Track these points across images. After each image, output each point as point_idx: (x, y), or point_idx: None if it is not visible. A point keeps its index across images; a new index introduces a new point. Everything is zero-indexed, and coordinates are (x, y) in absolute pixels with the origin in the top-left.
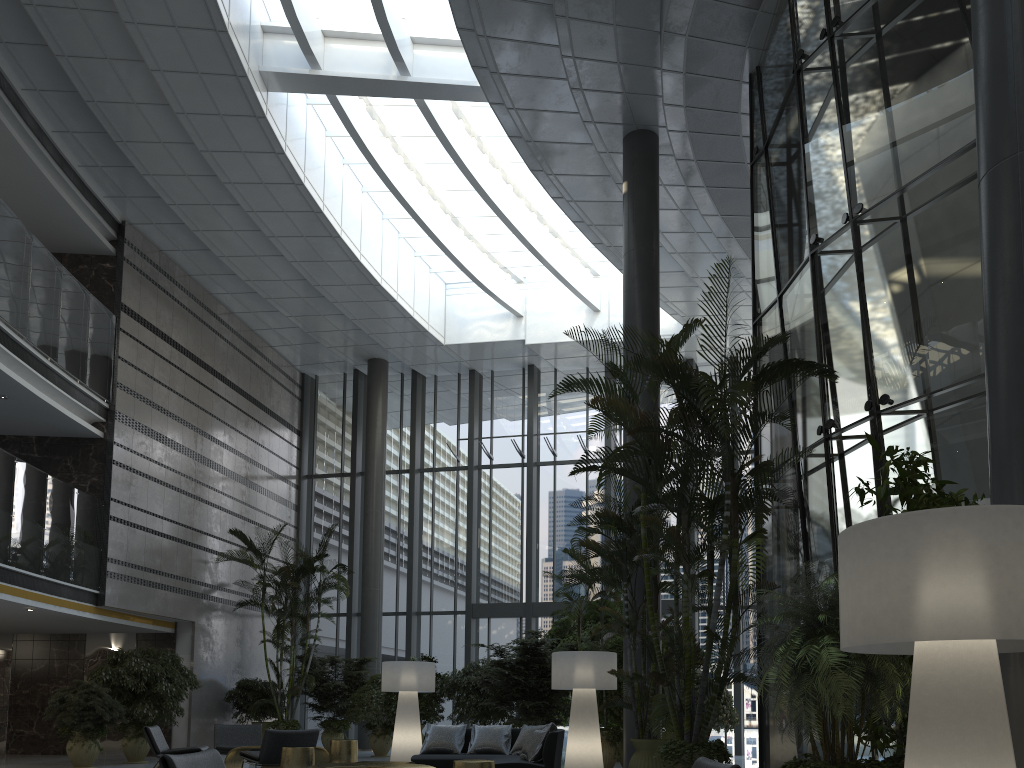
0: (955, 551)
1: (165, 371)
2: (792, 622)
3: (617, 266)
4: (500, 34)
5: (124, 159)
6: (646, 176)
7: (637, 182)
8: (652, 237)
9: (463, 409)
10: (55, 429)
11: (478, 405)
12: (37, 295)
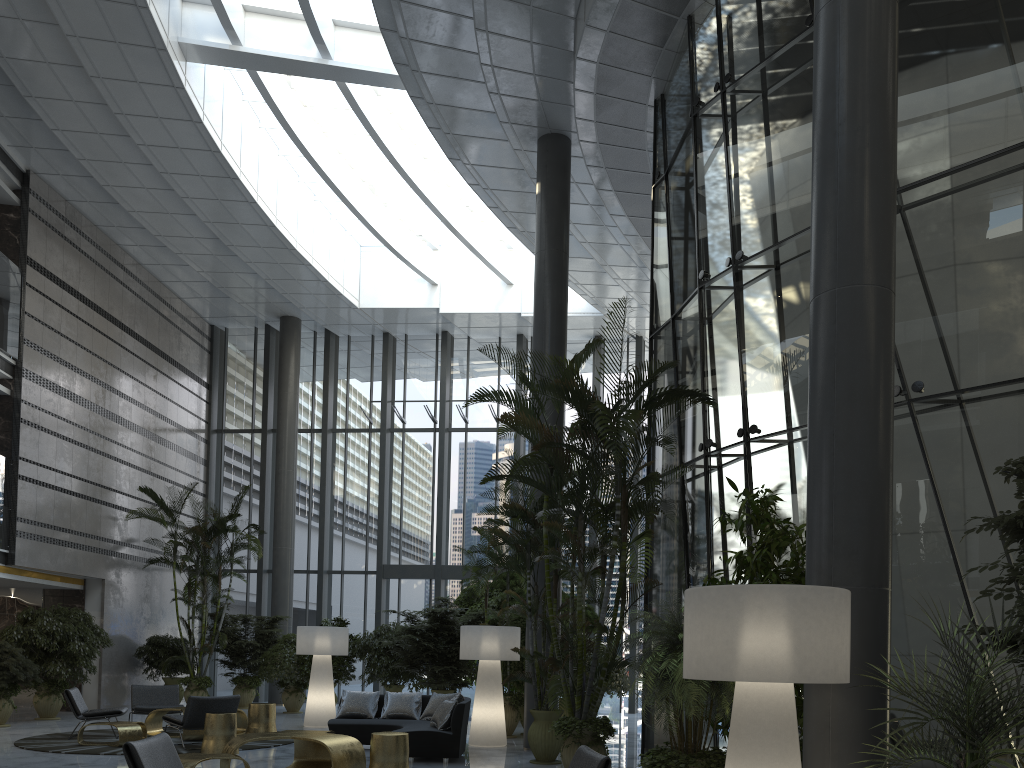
0: (760, 617)
1: (72, 326)
2: (659, 637)
3: (530, 249)
4: (422, 38)
5: (32, 112)
6: (558, 179)
7: (550, 185)
8: (562, 239)
9: (376, 371)
10: None
11: (391, 368)
12: None
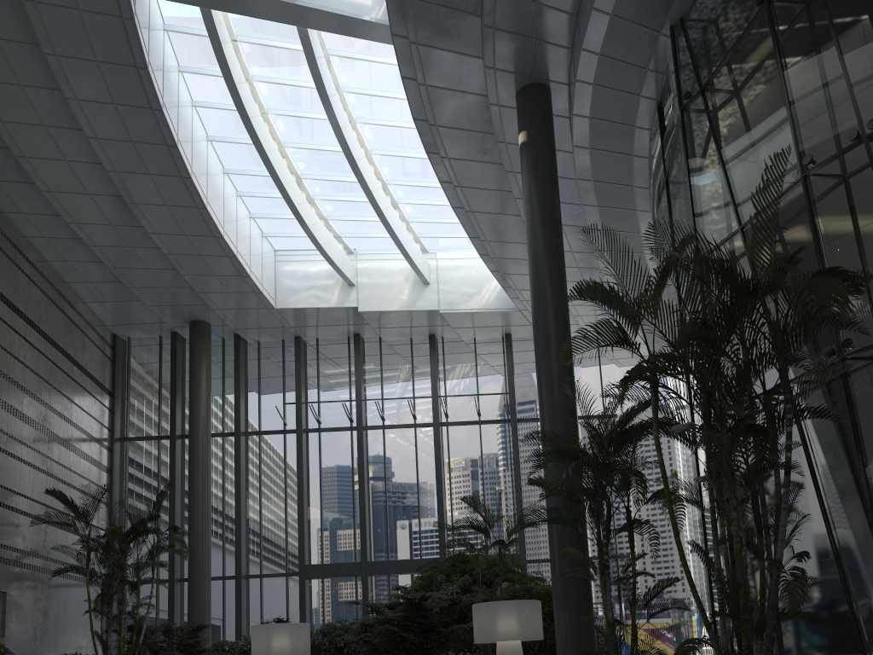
0: None
1: None
2: None
3: (469, 233)
4: None
5: None
6: (546, 127)
7: (537, 131)
8: (555, 185)
9: (288, 374)
10: None
11: (304, 371)
12: None
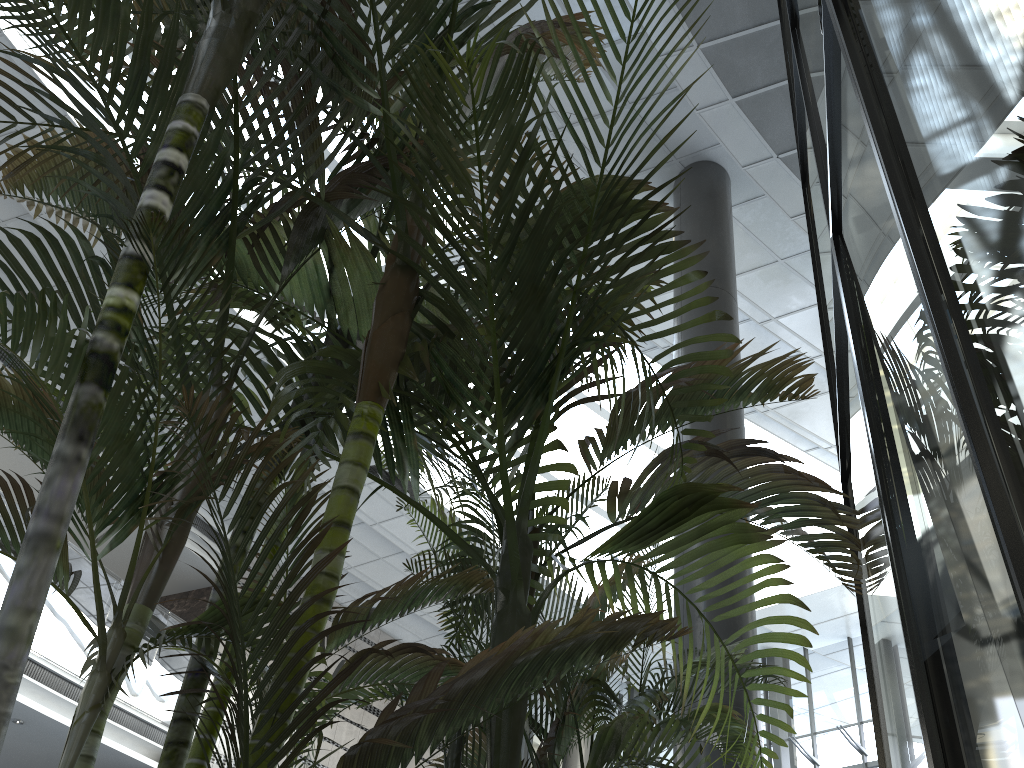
0: None
1: None
2: None
3: (798, 445)
4: None
5: None
6: (698, 207)
7: (685, 219)
8: (712, 271)
9: None
10: (114, 766)
11: None
12: (59, 601)
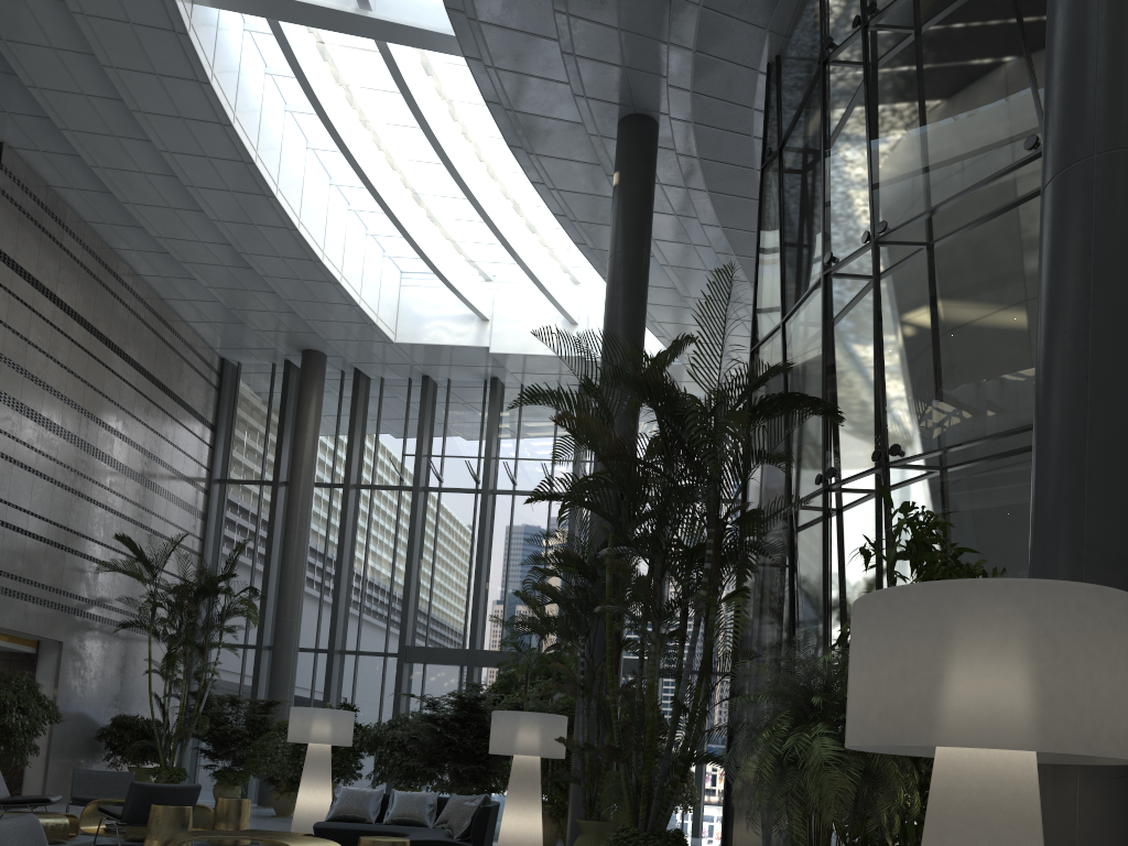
0: (1004, 635)
1: (44, 334)
2: (779, 703)
3: (601, 273)
4: None
5: (4, 63)
6: (641, 169)
7: (631, 174)
8: (643, 240)
9: (412, 420)
10: None
11: (430, 417)
12: None
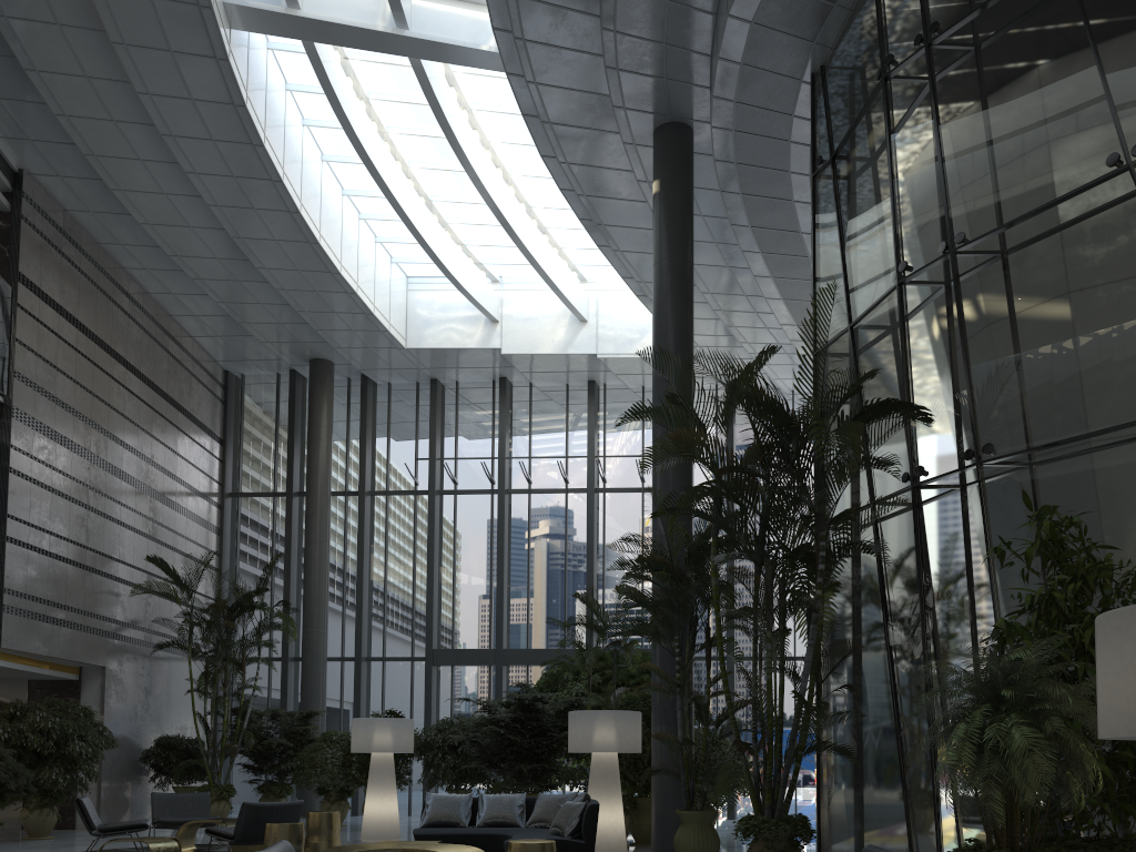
0: None
1: (71, 360)
2: (964, 696)
3: (621, 273)
4: None
5: (32, 92)
6: (681, 176)
7: (671, 182)
8: (687, 246)
9: (422, 424)
10: None
11: (440, 420)
12: None
